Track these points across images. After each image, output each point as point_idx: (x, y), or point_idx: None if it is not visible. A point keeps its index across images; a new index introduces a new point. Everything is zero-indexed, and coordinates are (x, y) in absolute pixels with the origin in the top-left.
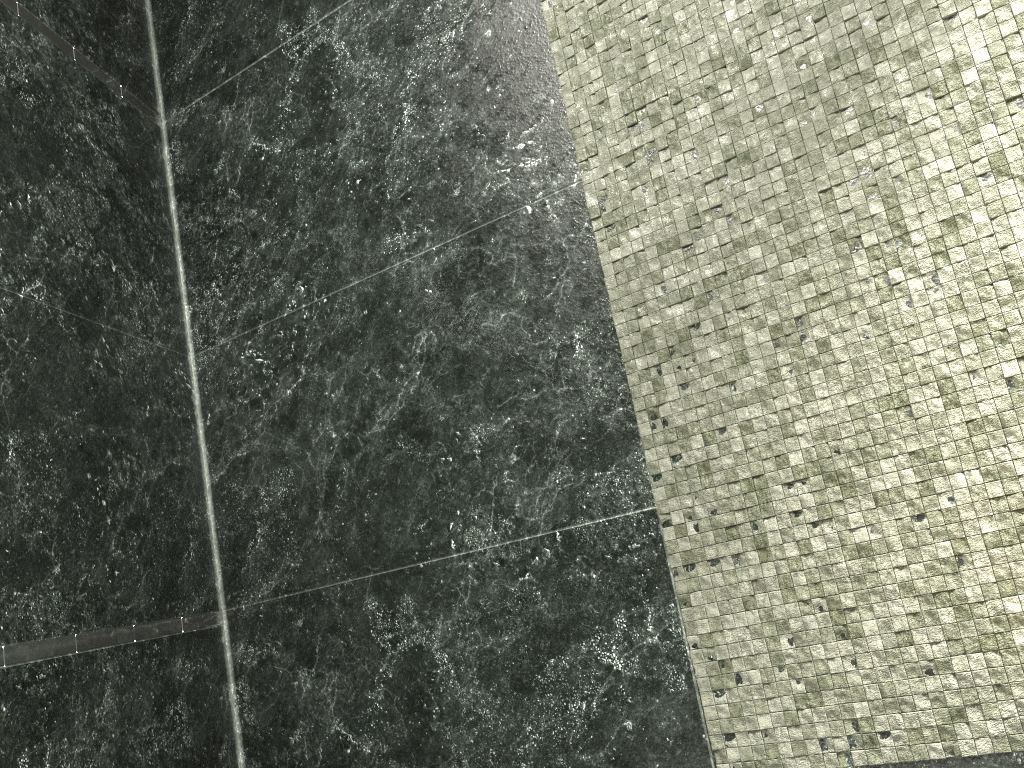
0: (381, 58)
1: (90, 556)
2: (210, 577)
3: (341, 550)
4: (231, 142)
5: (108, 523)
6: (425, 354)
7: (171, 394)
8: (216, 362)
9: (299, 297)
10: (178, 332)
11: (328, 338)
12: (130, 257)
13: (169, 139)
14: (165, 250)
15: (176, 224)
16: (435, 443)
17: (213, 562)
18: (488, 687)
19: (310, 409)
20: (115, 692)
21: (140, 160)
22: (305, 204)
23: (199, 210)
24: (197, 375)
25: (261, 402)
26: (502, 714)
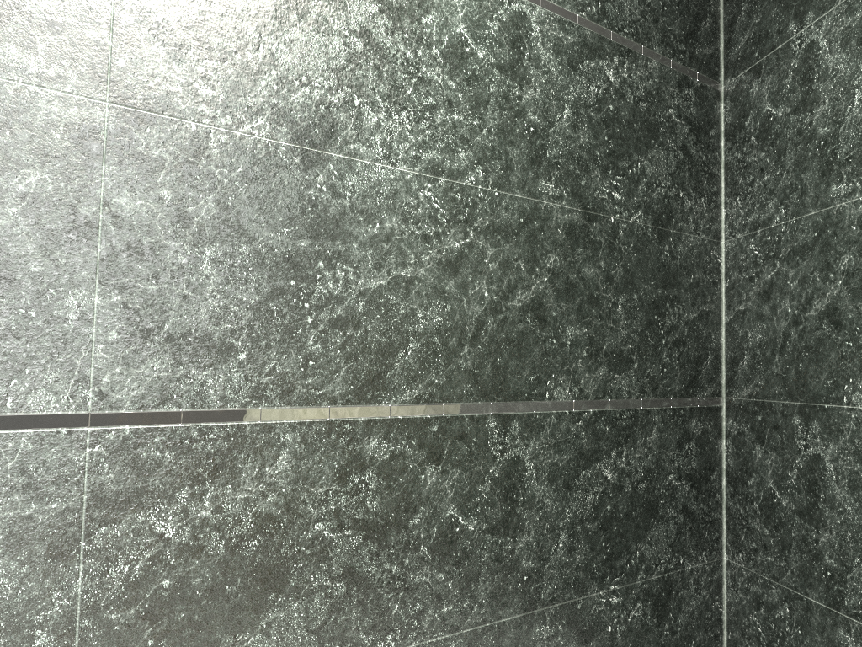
0: (846, 54)
1: (652, 360)
2: (718, 377)
3: (784, 382)
4: (755, 105)
5: (663, 343)
6: (845, 271)
7: (707, 267)
8: (734, 248)
9: (780, 216)
10: (716, 227)
11: (793, 247)
12: (691, 185)
13: (724, 99)
14: (713, 175)
15: (722, 156)
16: (843, 331)
17: (721, 368)
18: (852, 494)
19: (778, 290)
20: (657, 431)
21: (704, 119)
22: (790, 154)
23: (735, 149)
24: (724, 254)
25: (754, 279)
26: (857, 513)
